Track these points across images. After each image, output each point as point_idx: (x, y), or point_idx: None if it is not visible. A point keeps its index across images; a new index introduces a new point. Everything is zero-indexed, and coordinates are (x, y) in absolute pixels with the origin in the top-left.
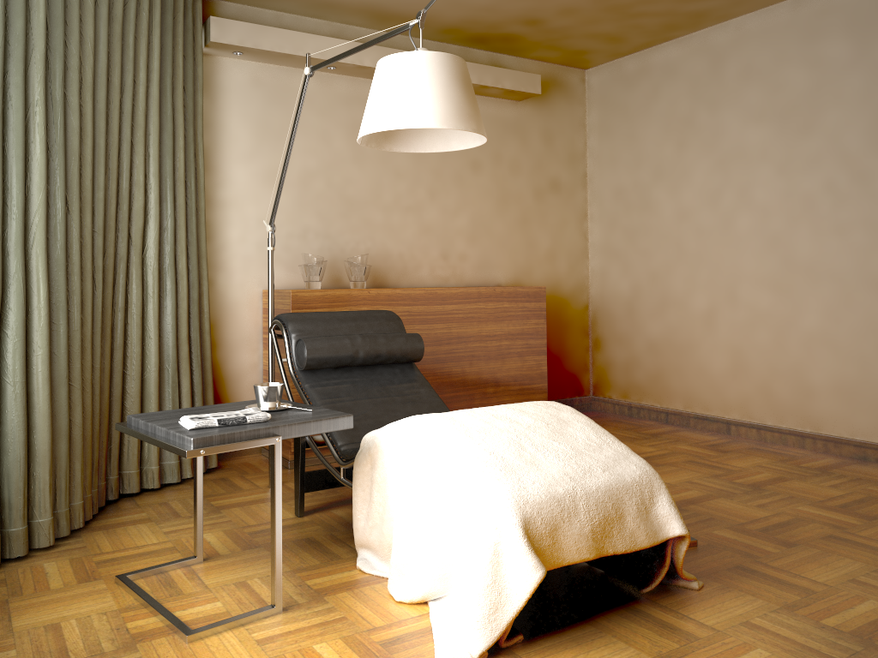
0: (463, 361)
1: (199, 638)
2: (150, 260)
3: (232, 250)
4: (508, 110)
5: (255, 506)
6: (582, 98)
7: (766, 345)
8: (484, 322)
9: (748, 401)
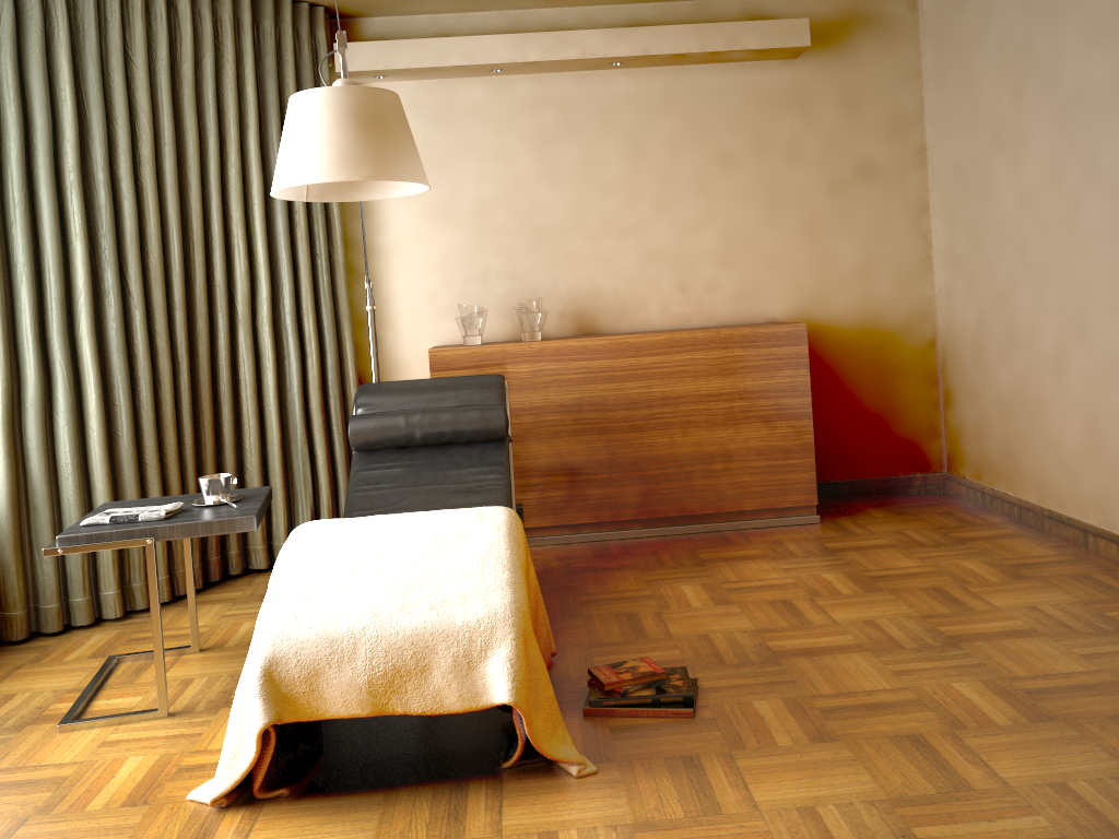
0: (672, 428)
1: (71, 730)
2: (262, 328)
3: (399, 303)
4: (776, 75)
5: None
6: (913, 32)
7: None
8: (703, 377)
9: (1106, 499)
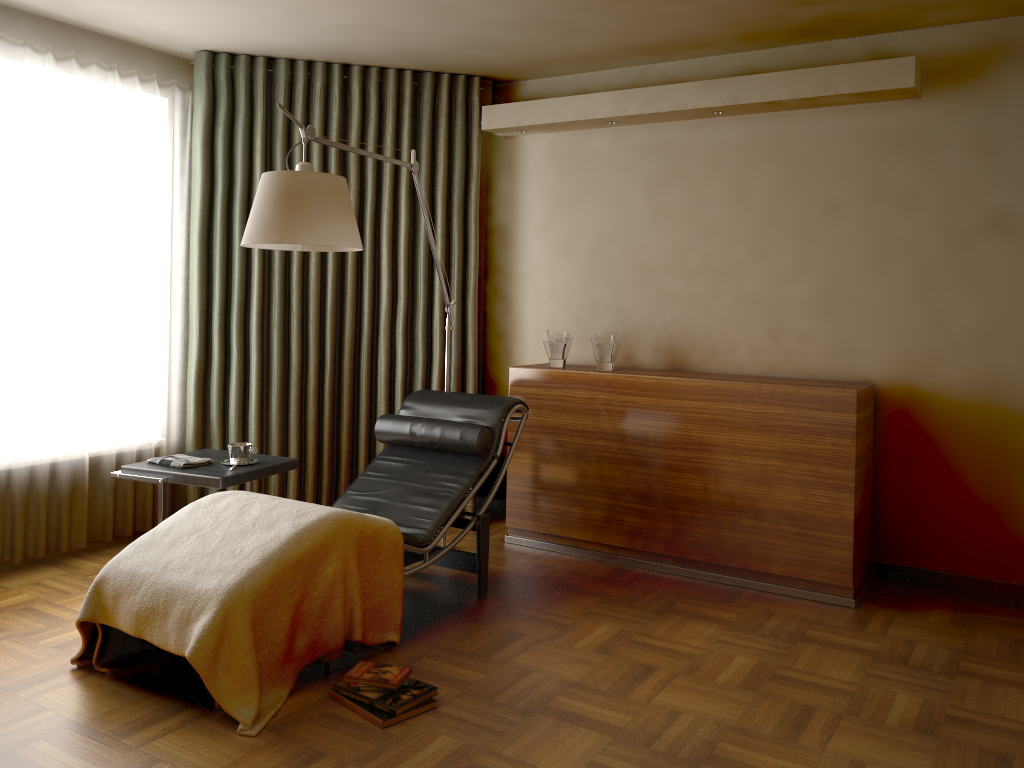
0: (706, 475)
1: None
2: (397, 334)
3: (527, 322)
4: (897, 117)
5: None
6: None
7: None
8: (740, 429)
9: None
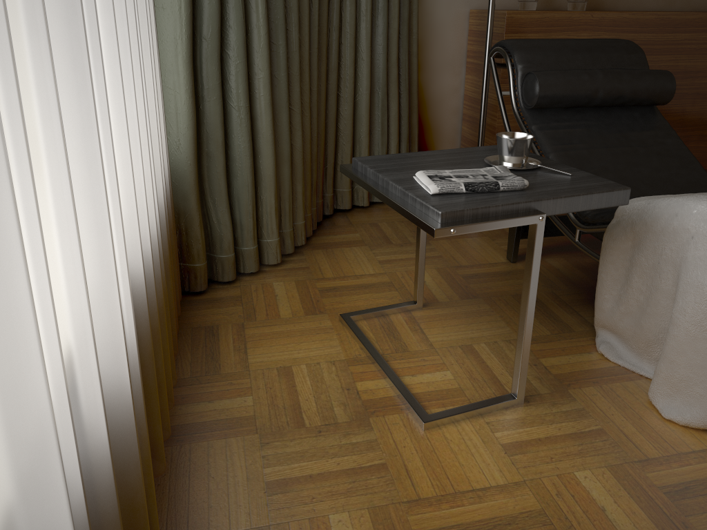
0: (685, 99)
1: (435, 426)
2: None
3: None
4: None
5: (463, 241)
6: None
7: None
8: None
9: None
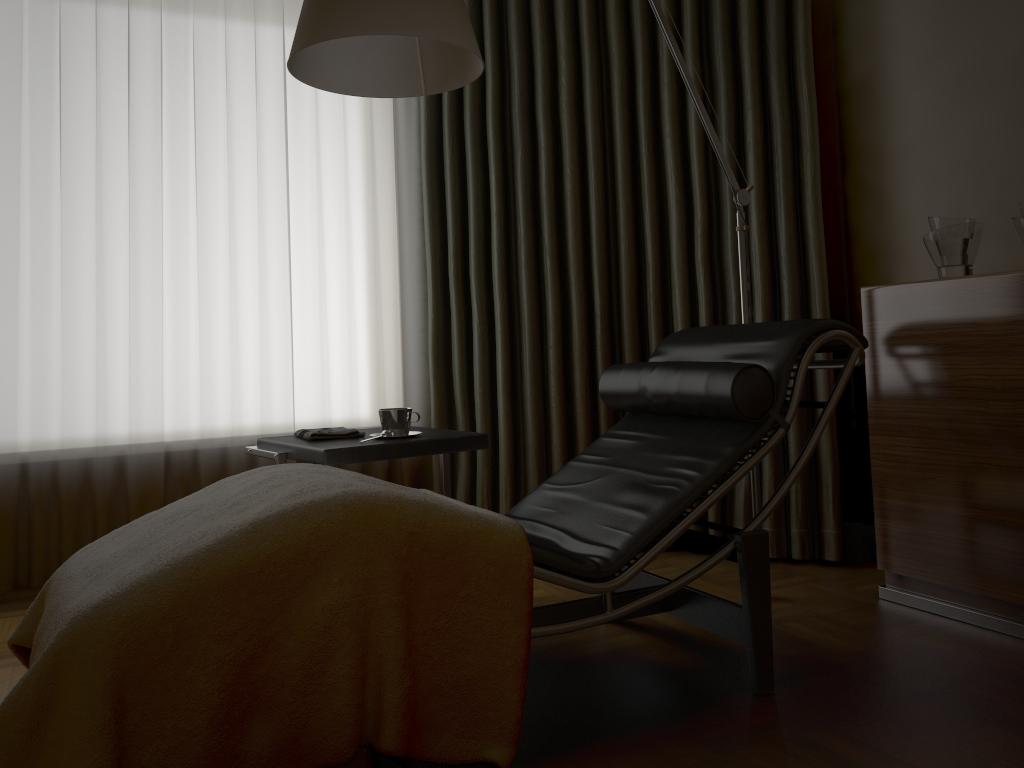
0: None
1: None
2: (696, 264)
3: (914, 226)
4: None
5: None
6: None
7: None
8: None
9: None
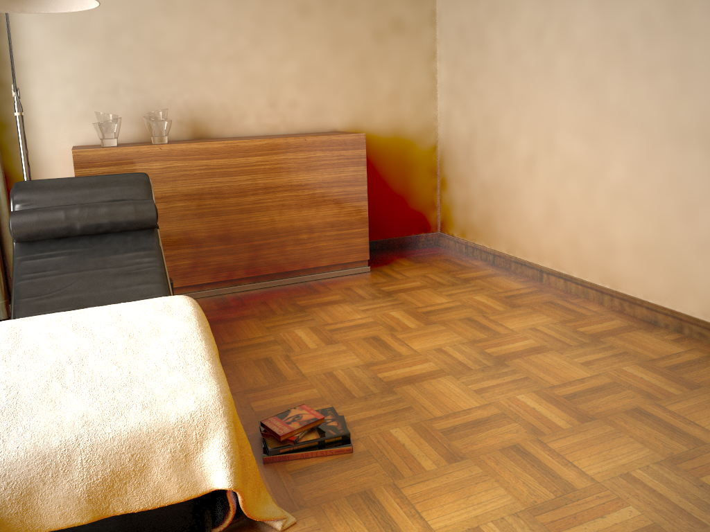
0: (272, 210)
1: None
2: None
3: (38, 109)
4: None
5: None
6: None
7: (576, 196)
8: (294, 172)
9: (558, 251)
